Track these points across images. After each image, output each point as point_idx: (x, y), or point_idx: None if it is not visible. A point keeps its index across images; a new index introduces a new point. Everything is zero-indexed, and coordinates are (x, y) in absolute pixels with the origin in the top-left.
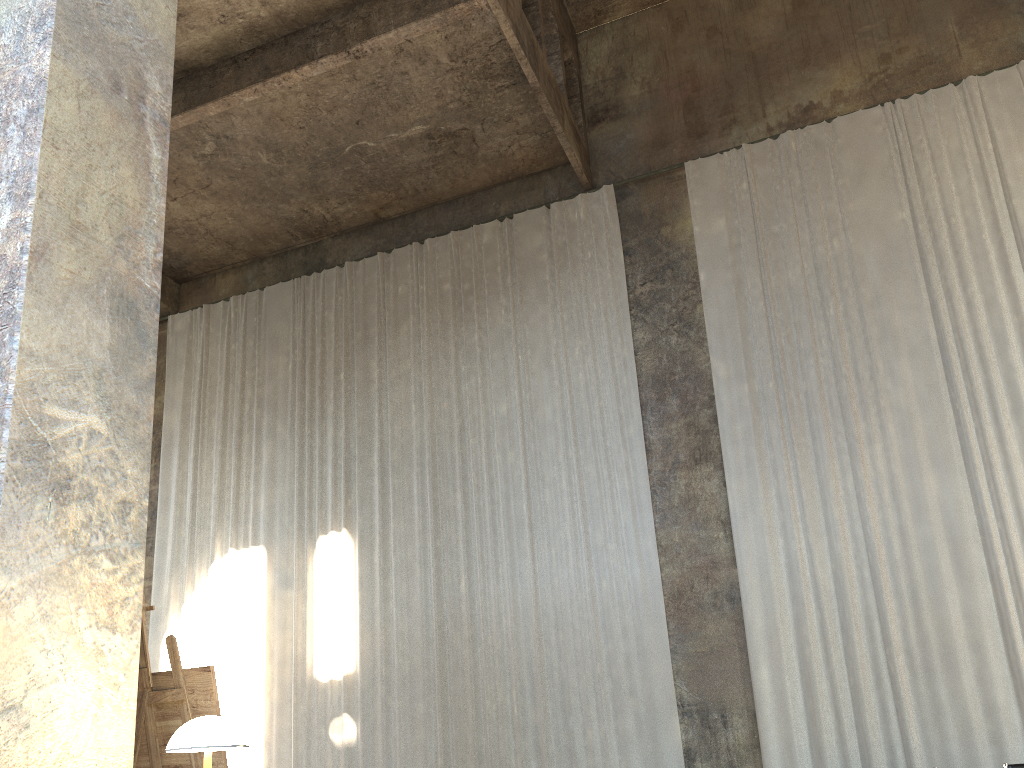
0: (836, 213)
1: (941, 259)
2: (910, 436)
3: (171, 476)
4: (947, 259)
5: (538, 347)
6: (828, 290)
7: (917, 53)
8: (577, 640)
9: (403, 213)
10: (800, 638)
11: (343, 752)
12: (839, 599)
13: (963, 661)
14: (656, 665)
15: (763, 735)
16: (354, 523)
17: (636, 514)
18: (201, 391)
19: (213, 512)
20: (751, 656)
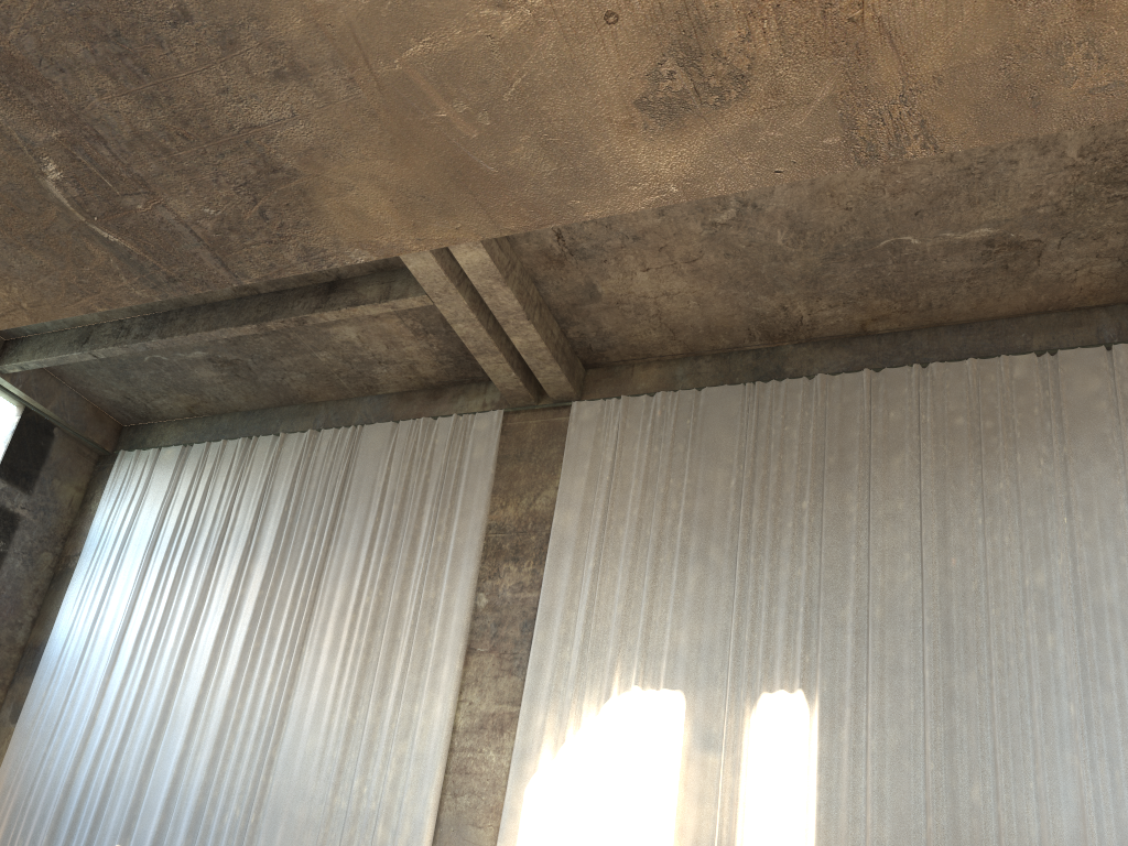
0: None
1: None
2: None
3: (558, 585)
4: None
5: (1095, 511)
6: None
7: None
8: None
9: (895, 330)
10: None
11: None
12: None
13: None
14: None
15: None
16: (810, 685)
17: None
18: (608, 493)
19: (614, 638)
20: None
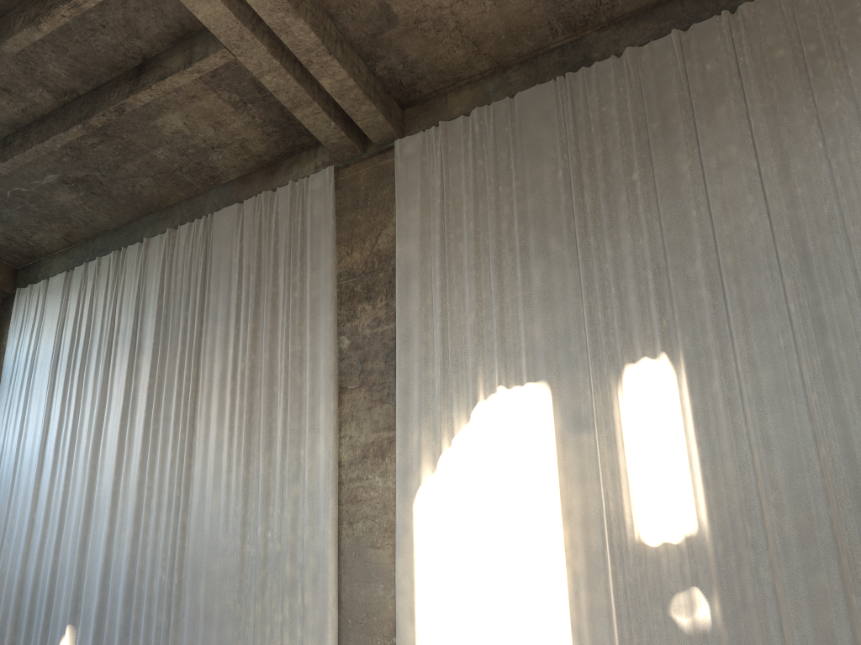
0: None
1: None
2: None
3: (411, 311)
4: None
5: None
6: None
7: None
8: None
9: None
10: None
11: (698, 639)
12: None
13: None
14: None
15: None
16: (673, 347)
17: None
18: (442, 215)
19: (472, 346)
20: None
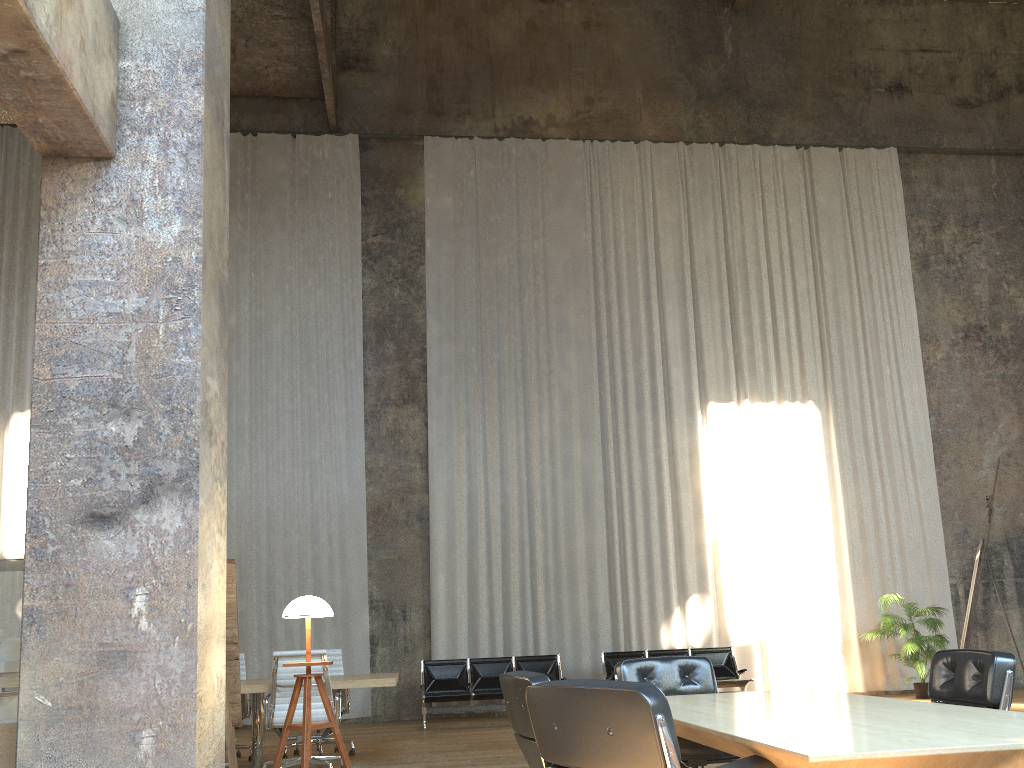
0: (539, 220)
1: (607, 279)
2: (569, 411)
3: None
4: (611, 280)
5: (273, 270)
6: (526, 282)
7: (612, 106)
8: (287, 541)
9: None
10: (471, 555)
11: None
12: (503, 527)
13: (581, 580)
14: (355, 567)
15: (435, 627)
16: None
17: (350, 439)
18: None
19: None
20: (433, 566)
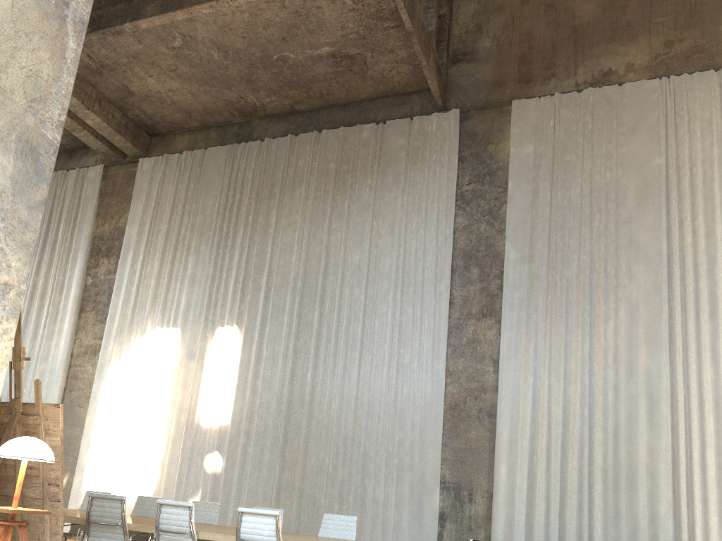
0: (612, 153)
1: (680, 197)
2: (634, 320)
3: (125, 271)
4: (685, 197)
5: (387, 218)
6: (596, 207)
7: (693, 43)
8: (380, 426)
9: (311, 109)
10: (532, 449)
11: (211, 477)
12: (564, 427)
13: (641, 483)
14: (430, 452)
15: (494, 511)
16: (243, 322)
17: (435, 346)
18: (154, 214)
19: (149, 300)
20: (496, 456)
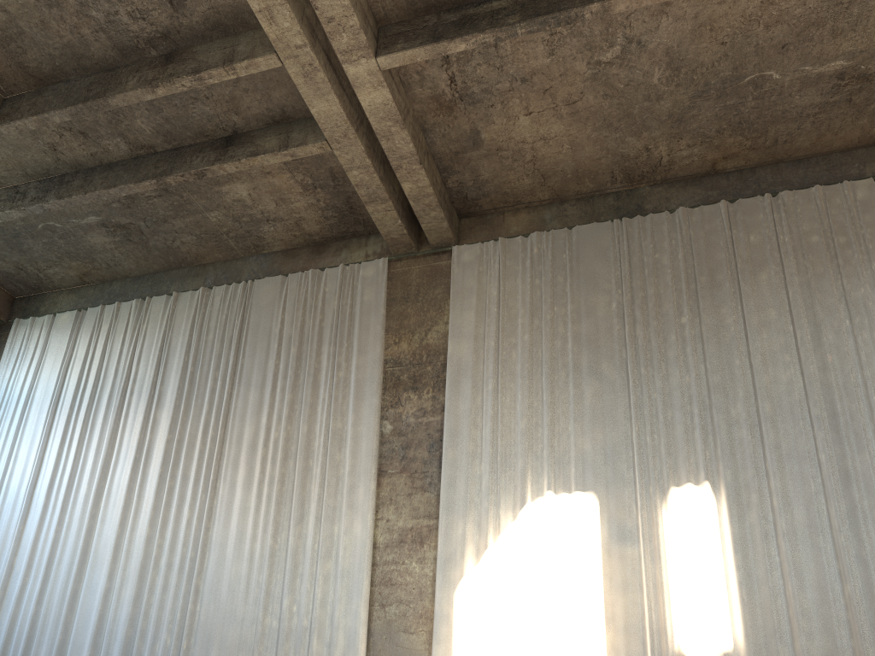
0: None
1: None
2: None
3: (461, 407)
4: None
5: None
6: None
7: None
8: None
9: (740, 167)
10: None
11: None
12: None
13: None
14: None
15: None
16: (713, 477)
17: None
18: (497, 323)
19: (522, 450)
20: None
